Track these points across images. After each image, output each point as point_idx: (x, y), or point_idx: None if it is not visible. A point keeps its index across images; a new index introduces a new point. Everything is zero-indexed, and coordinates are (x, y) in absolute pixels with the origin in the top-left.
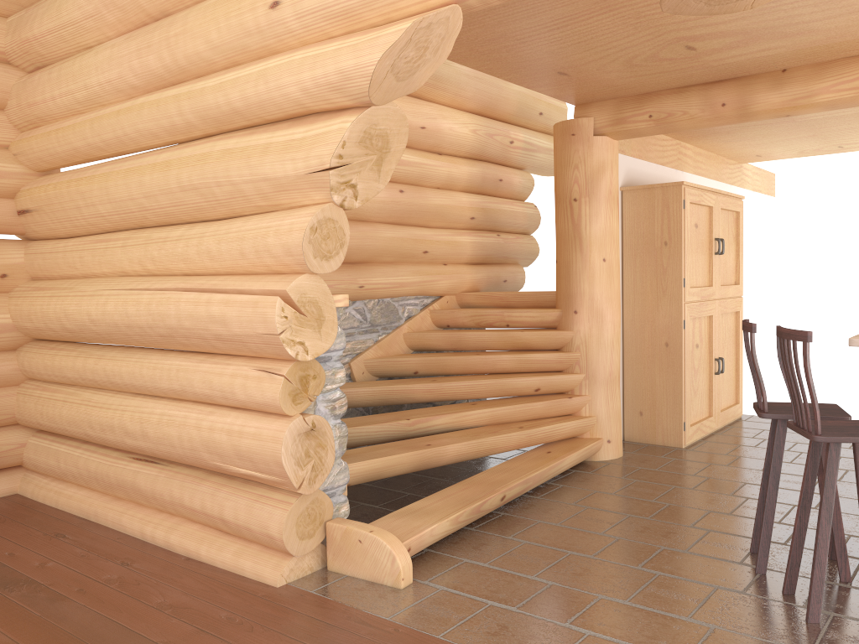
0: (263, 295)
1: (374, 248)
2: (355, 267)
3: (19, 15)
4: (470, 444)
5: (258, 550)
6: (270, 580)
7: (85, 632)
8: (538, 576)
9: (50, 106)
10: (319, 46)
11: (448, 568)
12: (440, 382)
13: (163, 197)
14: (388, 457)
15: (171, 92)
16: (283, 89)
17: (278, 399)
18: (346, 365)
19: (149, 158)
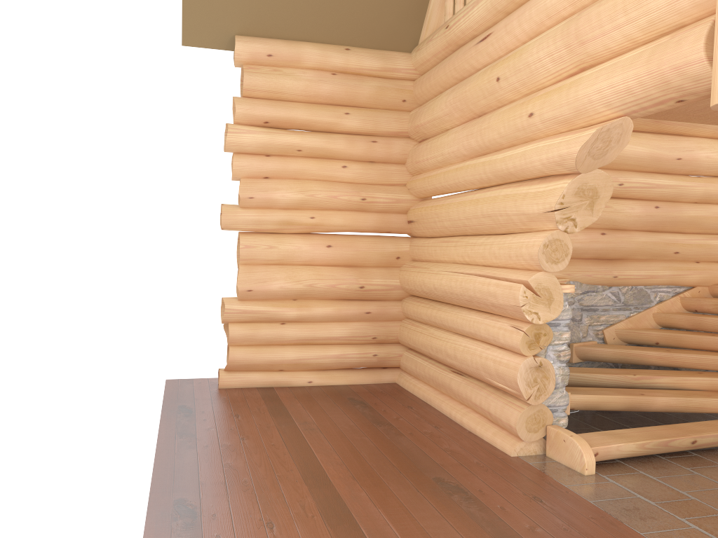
0: (517, 282)
1: (627, 249)
2: (612, 262)
3: (415, 111)
4: (678, 400)
5: (505, 434)
6: (508, 451)
7: (406, 451)
8: (687, 492)
9: (425, 163)
10: (551, 139)
11: (625, 473)
12: (671, 352)
13: (474, 220)
14: (604, 396)
15: (481, 160)
16: (533, 163)
17: (518, 345)
18: (600, 331)
19: (469, 196)
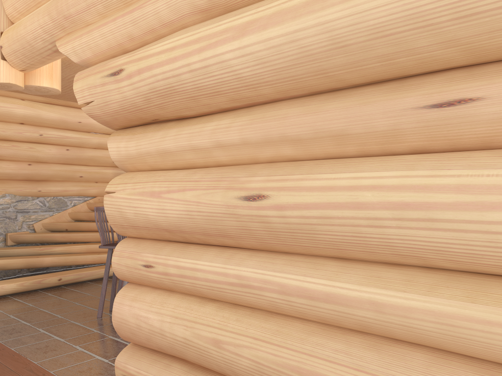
0: None
1: (47, 174)
2: (38, 182)
3: None
4: (59, 258)
5: None
6: None
7: None
8: (31, 303)
9: None
10: None
11: (3, 301)
12: (69, 233)
13: None
14: (8, 260)
15: None
16: None
17: None
18: (31, 225)
19: None
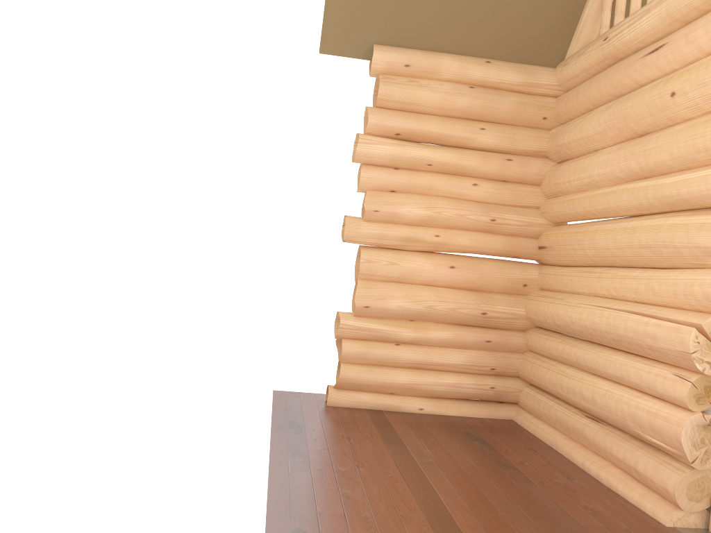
0: (685, 325)
1: None
2: None
3: (557, 129)
4: None
5: (657, 498)
6: (661, 520)
7: (540, 503)
8: None
9: (567, 185)
10: None
11: None
12: None
13: (628, 250)
14: None
15: (642, 184)
16: None
17: (684, 397)
18: None
19: (622, 223)
